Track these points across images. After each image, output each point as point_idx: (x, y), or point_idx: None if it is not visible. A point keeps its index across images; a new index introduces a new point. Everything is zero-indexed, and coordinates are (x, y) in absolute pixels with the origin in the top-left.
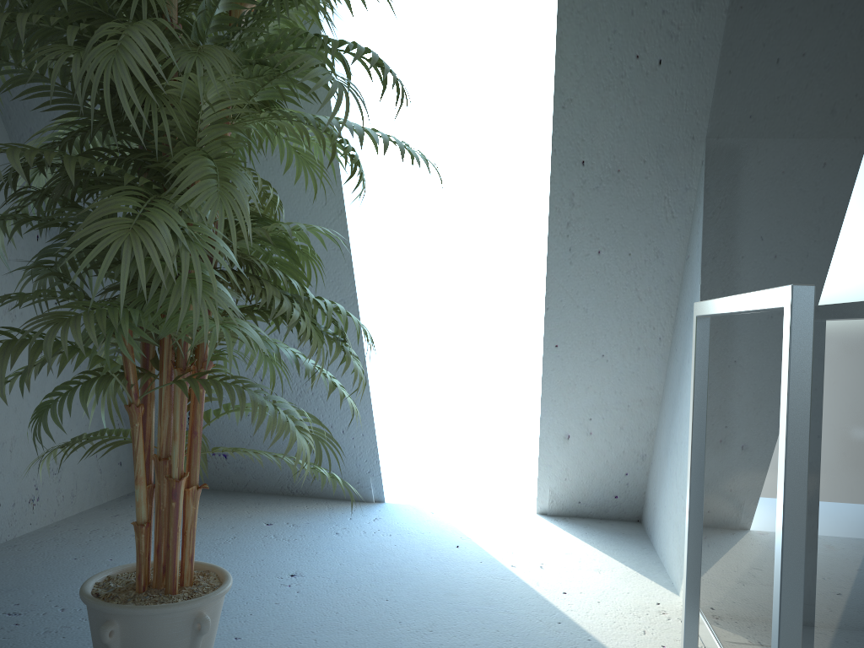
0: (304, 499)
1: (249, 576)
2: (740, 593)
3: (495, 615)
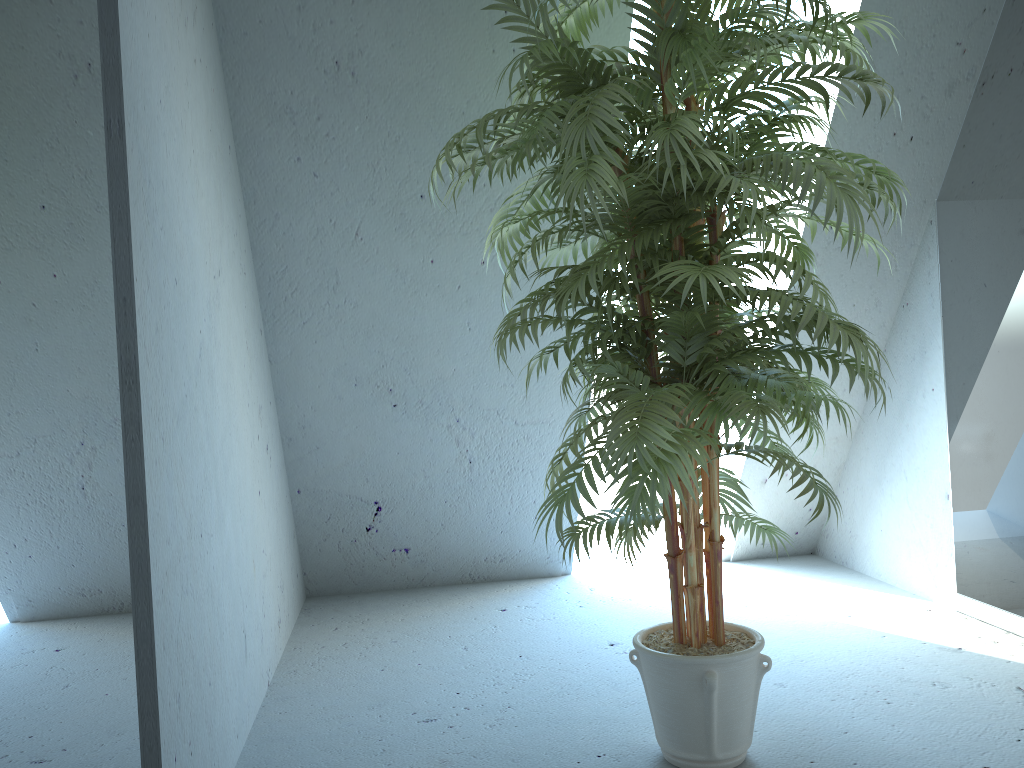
0: (491, 584)
1: (575, 652)
2: None
3: (828, 641)
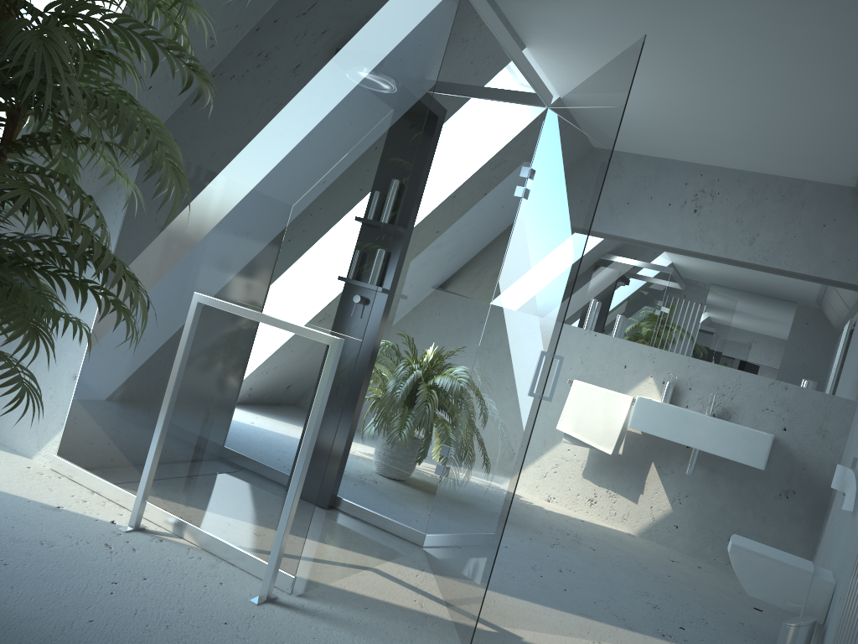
0: None
1: None
2: (164, 457)
3: None
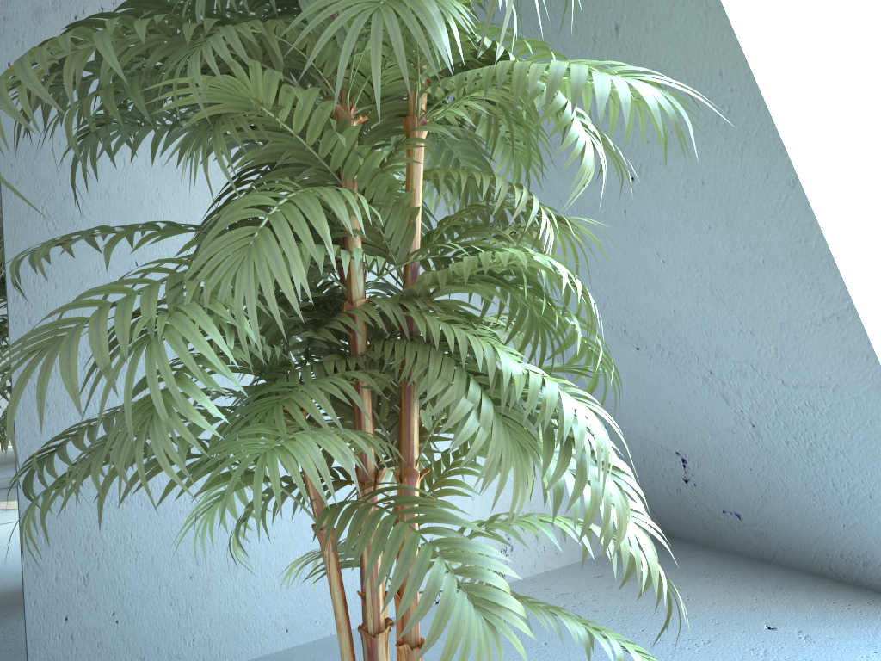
0: (852, 591)
1: None
2: None
3: None
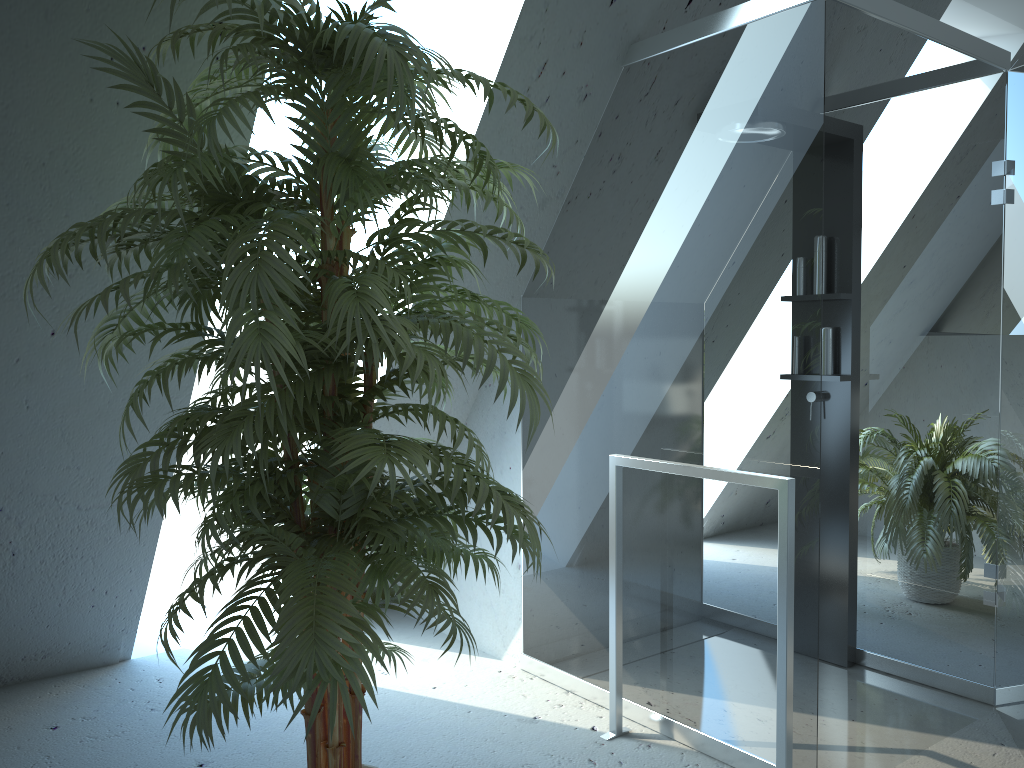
0: (29, 686)
1: None
2: (628, 645)
3: (422, 724)
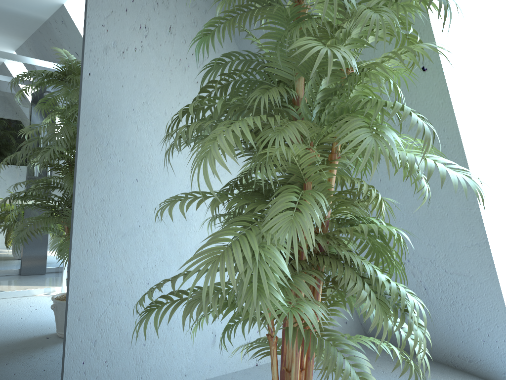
0: (461, 374)
1: None
2: None
3: None
